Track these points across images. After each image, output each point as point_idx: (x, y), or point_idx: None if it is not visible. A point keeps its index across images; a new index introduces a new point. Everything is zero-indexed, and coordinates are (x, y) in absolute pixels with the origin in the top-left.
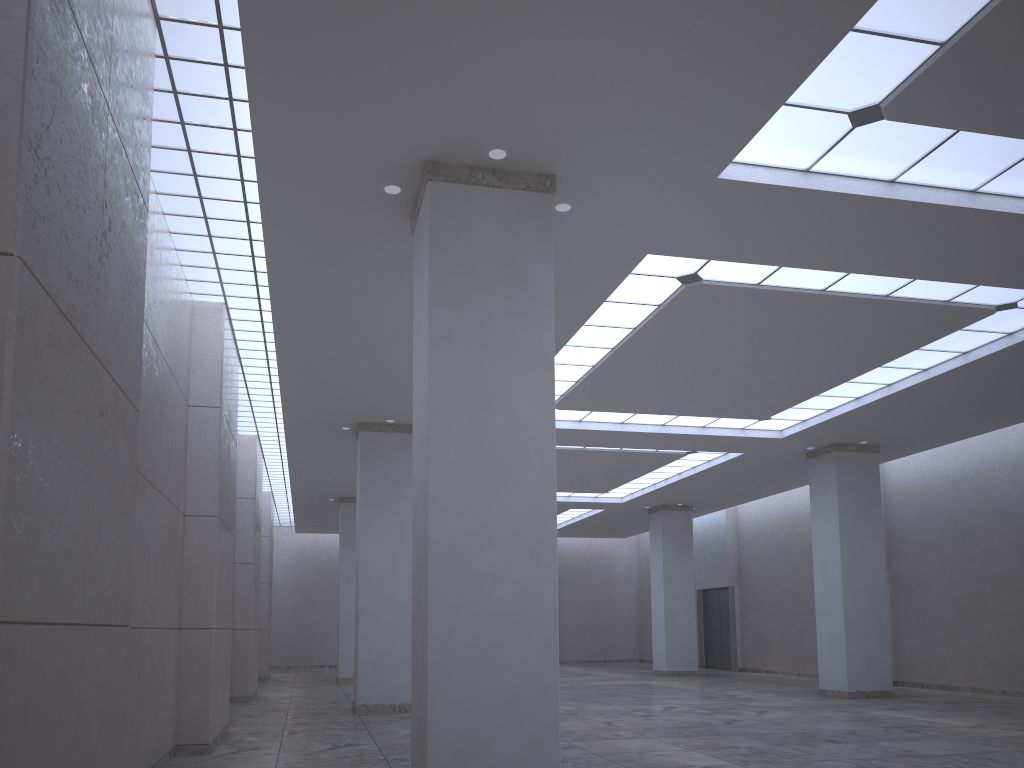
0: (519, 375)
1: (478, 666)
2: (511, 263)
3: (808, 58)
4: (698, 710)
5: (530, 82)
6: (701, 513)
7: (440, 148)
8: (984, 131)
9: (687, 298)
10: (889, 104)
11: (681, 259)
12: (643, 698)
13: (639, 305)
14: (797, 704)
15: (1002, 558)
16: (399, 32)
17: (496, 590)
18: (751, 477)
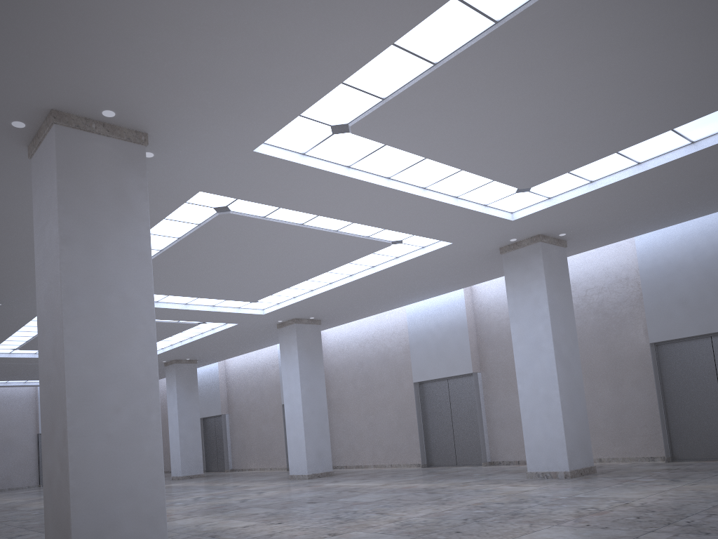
0: (128, 268)
1: (107, 472)
2: (119, 190)
3: (317, 93)
4: (218, 497)
5: (143, 73)
6: (202, 365)
7: (65, 102)
8: (398, 147)
9: (219, 221)
10: (353, 125)
11: (219, 196)
12: (175, 494)
13: (185, 223)
14: (279, 486)
15: (388, 387)
16: (54, 22)
17: (118, 418)
18: (240, 340)
